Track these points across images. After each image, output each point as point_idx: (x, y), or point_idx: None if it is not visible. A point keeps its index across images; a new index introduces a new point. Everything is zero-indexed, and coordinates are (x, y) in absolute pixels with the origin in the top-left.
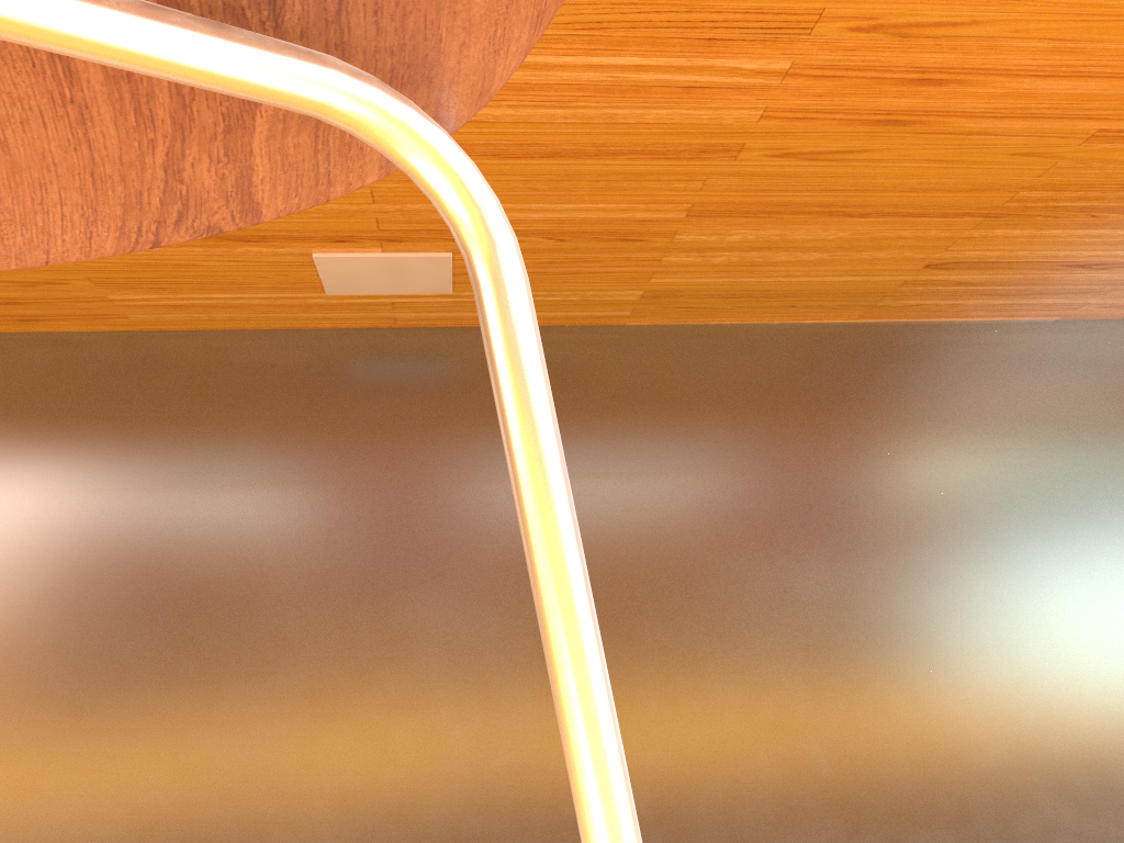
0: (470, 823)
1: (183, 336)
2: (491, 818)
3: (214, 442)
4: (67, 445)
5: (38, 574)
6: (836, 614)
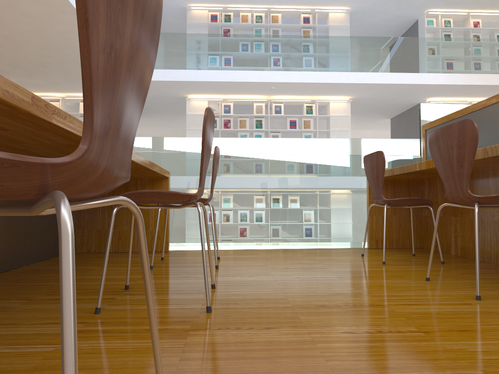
0: None
1: None
2: None
3: None
4: None
5: None
6: None
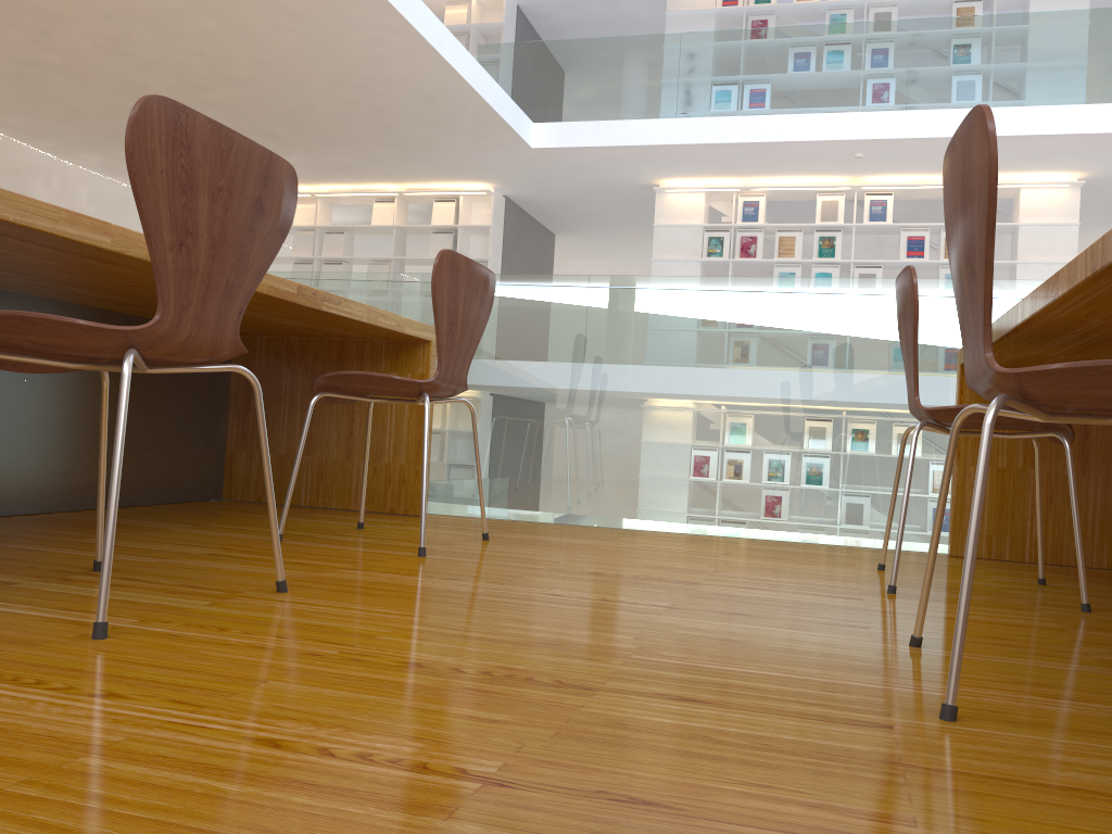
0: None
1: None
2: None
3: None
4: None
5: None
6: None
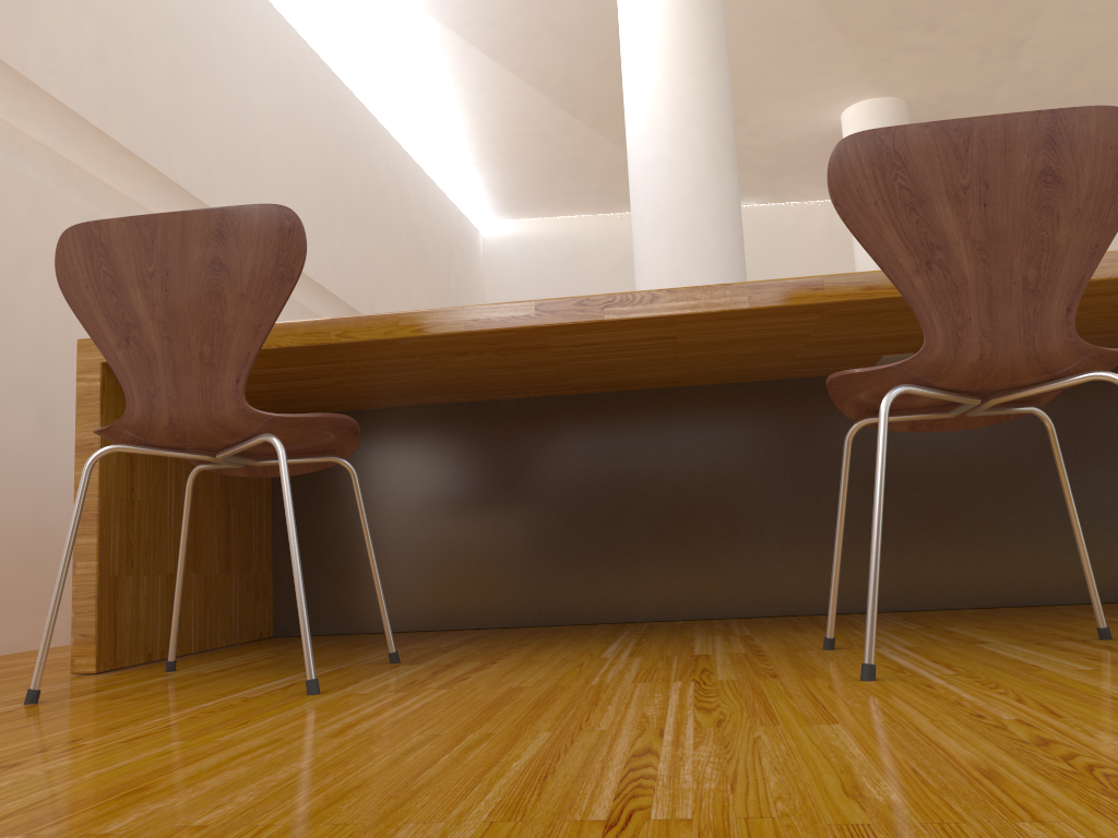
0: (940, 579)
1: (799, 380)
2: (949, 577)
3: (817, 425)
4: (758, 428)
5: (754, 481)
6: (1107, 492)
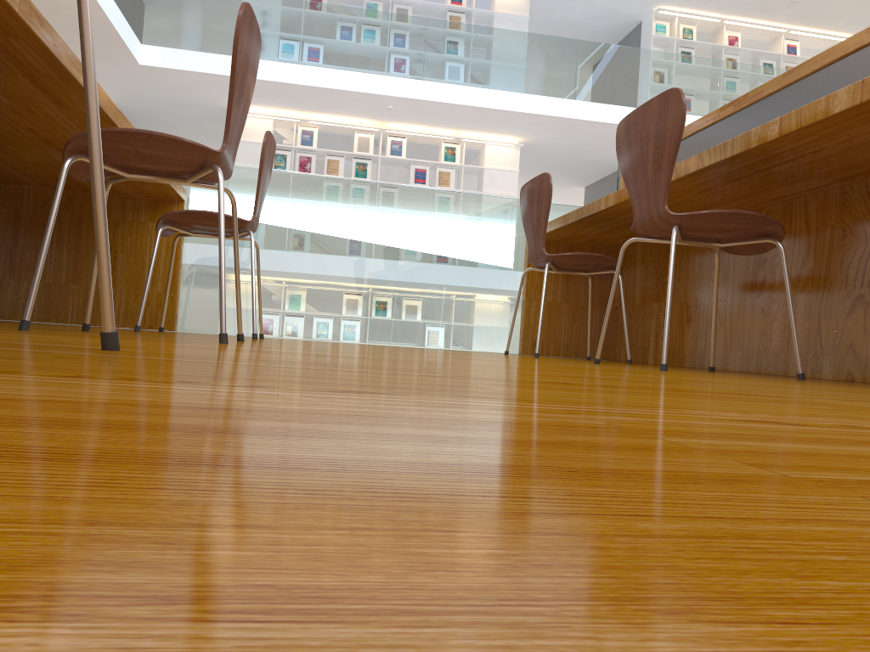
0: None
1: None
2: None
3: None
4: None
5: None
6: None
